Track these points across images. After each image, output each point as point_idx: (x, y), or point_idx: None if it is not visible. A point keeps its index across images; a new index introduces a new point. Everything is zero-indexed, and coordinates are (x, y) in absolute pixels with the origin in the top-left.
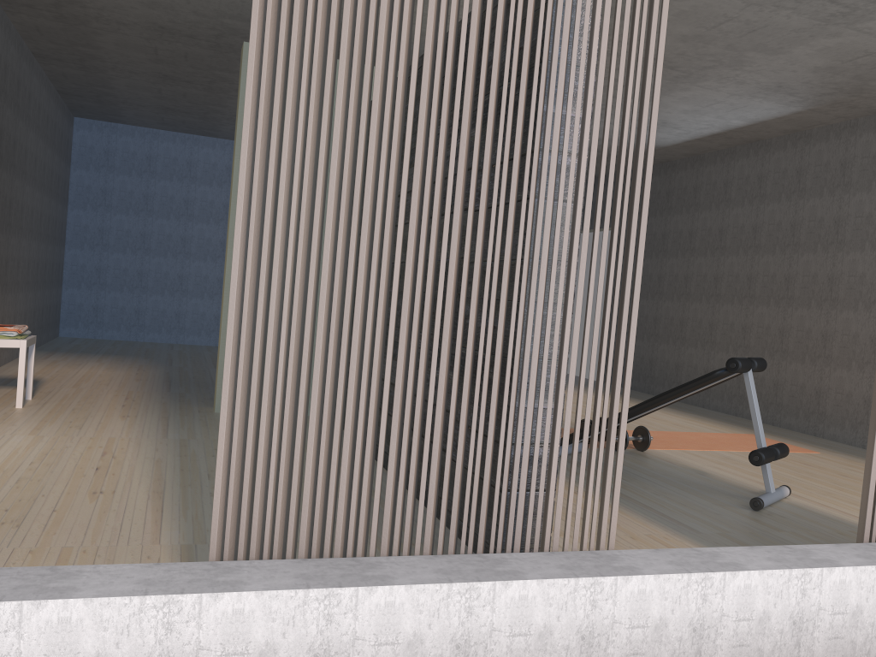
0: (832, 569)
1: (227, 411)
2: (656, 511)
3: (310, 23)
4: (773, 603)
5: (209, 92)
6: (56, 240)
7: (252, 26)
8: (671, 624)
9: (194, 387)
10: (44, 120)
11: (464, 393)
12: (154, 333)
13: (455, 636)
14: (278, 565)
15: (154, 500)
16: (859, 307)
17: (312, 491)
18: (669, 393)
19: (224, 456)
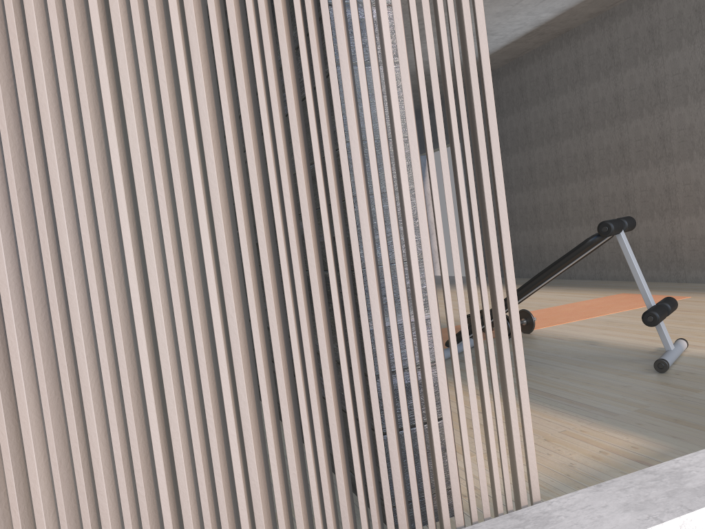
0: None
1: None
2: (562, 399)
3: None
4: None
5: None
6: None
7: None
8: None
9: None
10: None
11: (274, 334)
12: None
13: None
14: None
15: None
16: (694, 156)
17: None
18: (545, 271)
19: None
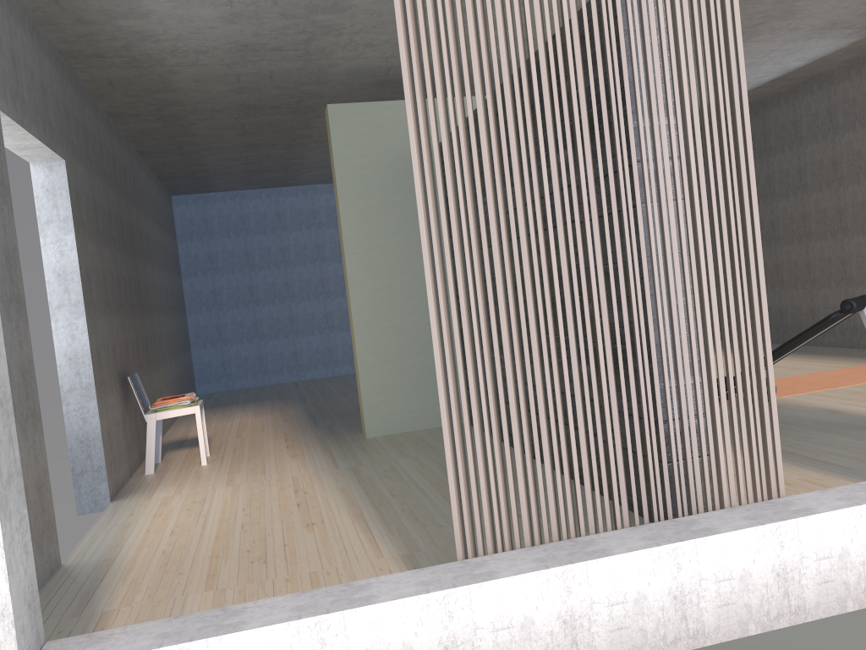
0: None
1: (449, 439)
2: (802, 456)
3: (453, 116)
4: None
5: (290, 149)
6: (179, 310)
7: (410, 131)
8: (853, 551)
9: (336, 418)
10: (154, 206)
11: (632, 387)
12: (277, 375)
13: (671, 589)
14: (514, 554)
15: (359, 523)
16: None
17: (525, 491)
18: (789, 343)
19: (453, 475)
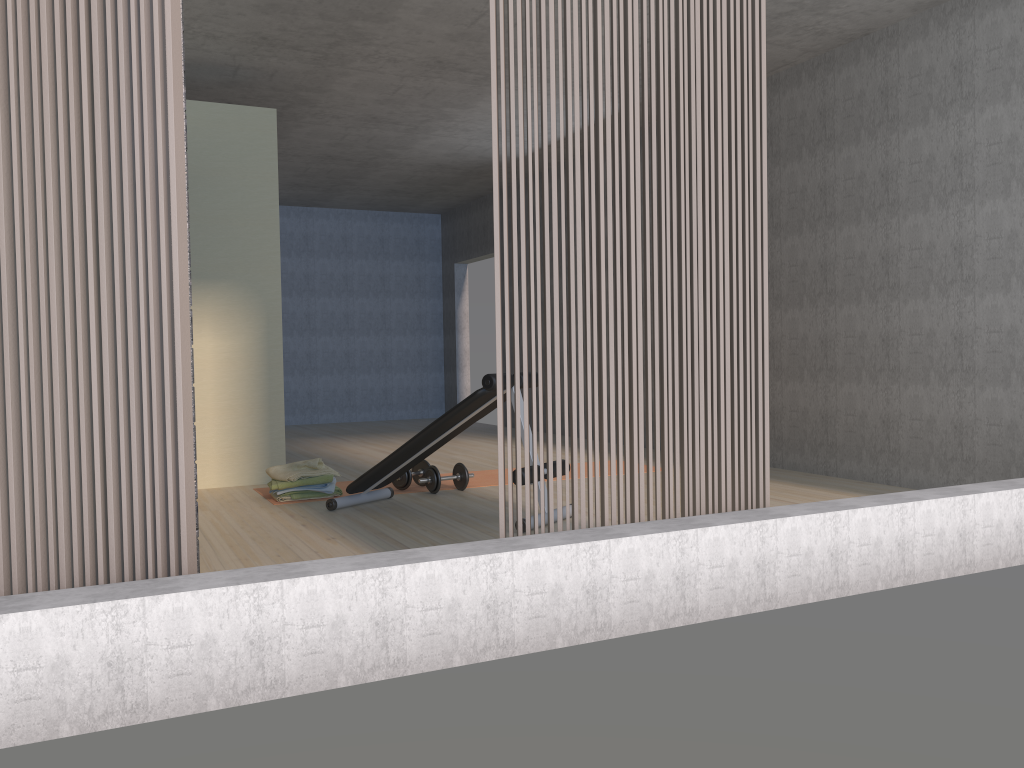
0: (416, 565)
1: None
2: (403, 546)
3: None
4: (348, 606)
5: None
6: None
7: None
8: (222, 639)
9: None
10: None
11: None
12: None
13: None
14: None
15: None
16: None
17: None
18: (438, 420)
19: None
